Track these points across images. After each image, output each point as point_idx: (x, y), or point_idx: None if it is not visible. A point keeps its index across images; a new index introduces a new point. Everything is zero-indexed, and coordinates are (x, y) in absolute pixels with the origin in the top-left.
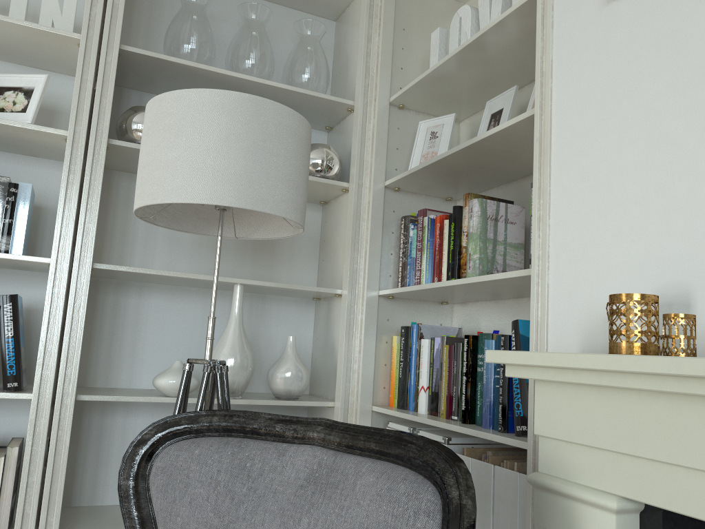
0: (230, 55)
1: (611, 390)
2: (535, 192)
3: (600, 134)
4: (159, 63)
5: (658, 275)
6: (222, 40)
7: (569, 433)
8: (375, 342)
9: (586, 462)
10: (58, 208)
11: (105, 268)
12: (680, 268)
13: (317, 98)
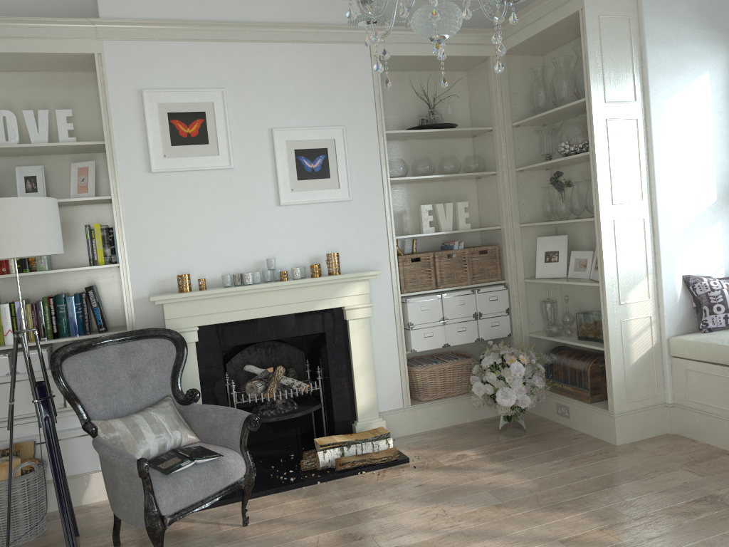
0: None
1: (193, 300)
2: (117, 235)
3: (149, 219)
4: None
5: (178, 267)
6: None
7: (179, 315)
8: None
9: (185, 321)
10: None
11: None
12: (185, 265)
13: None
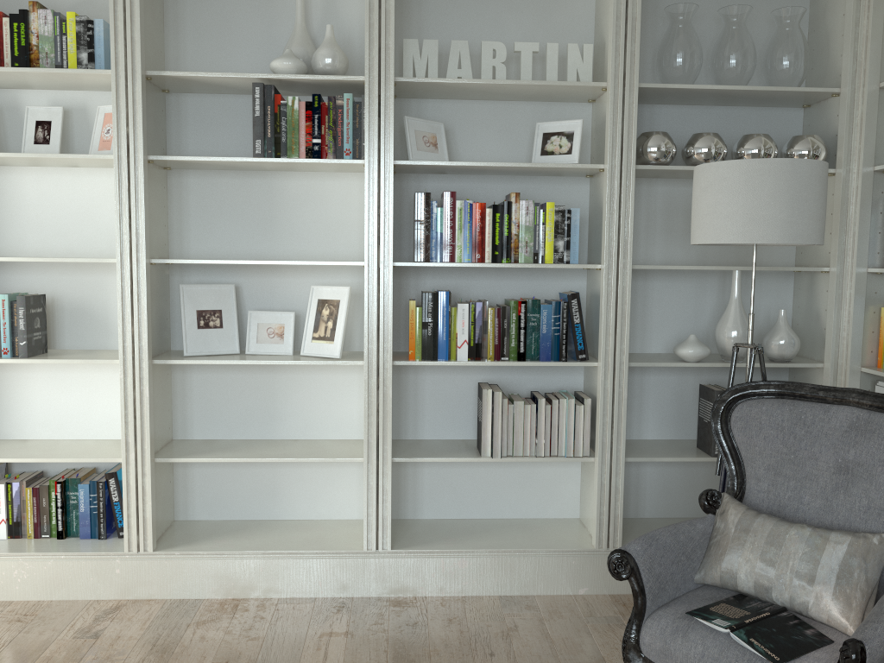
0: (716, 61)
1: None
2: None
3: None
4: (663, 90)
5: None
6: (700, 38)
7: None
8: (863, 313)
9: None
10: (605, 228)
11: (637, 268)
12: None
13: (802, 92)
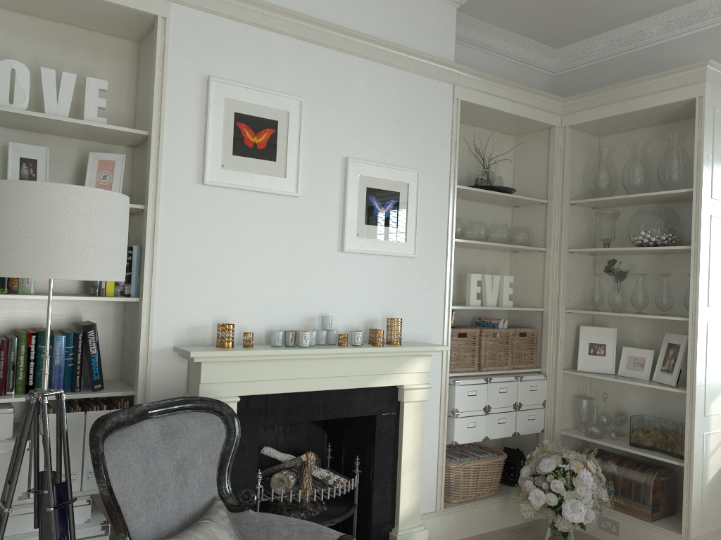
0: None
1: (239, 361)
2: (147, 260)
3: (190, 244)
4: None
5: (215, 312)
6: None
7: (219, 379)
8: None
9: (224, 388)
10: None
11: None
12: (224, 311)
13: None
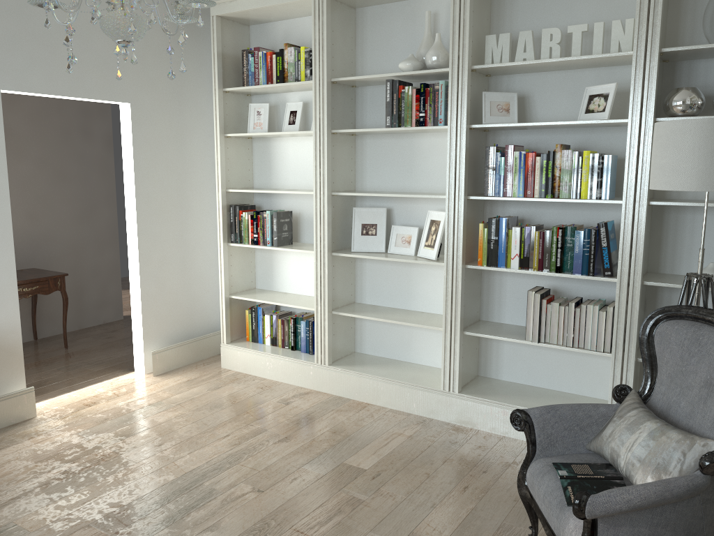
0: None
1: None
2: None
3: None
4: (692, 50)
5: None
6: None
7: None
8: None
9: None
10: (624, 171)
11: (657, 204)
12: None
13: None
